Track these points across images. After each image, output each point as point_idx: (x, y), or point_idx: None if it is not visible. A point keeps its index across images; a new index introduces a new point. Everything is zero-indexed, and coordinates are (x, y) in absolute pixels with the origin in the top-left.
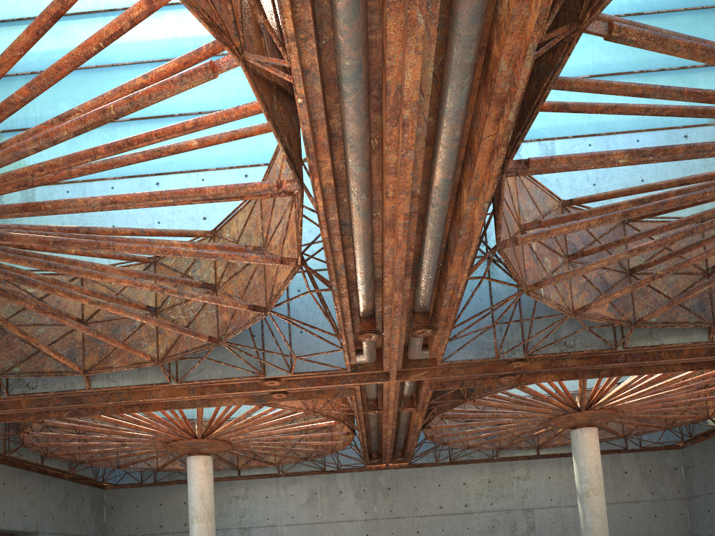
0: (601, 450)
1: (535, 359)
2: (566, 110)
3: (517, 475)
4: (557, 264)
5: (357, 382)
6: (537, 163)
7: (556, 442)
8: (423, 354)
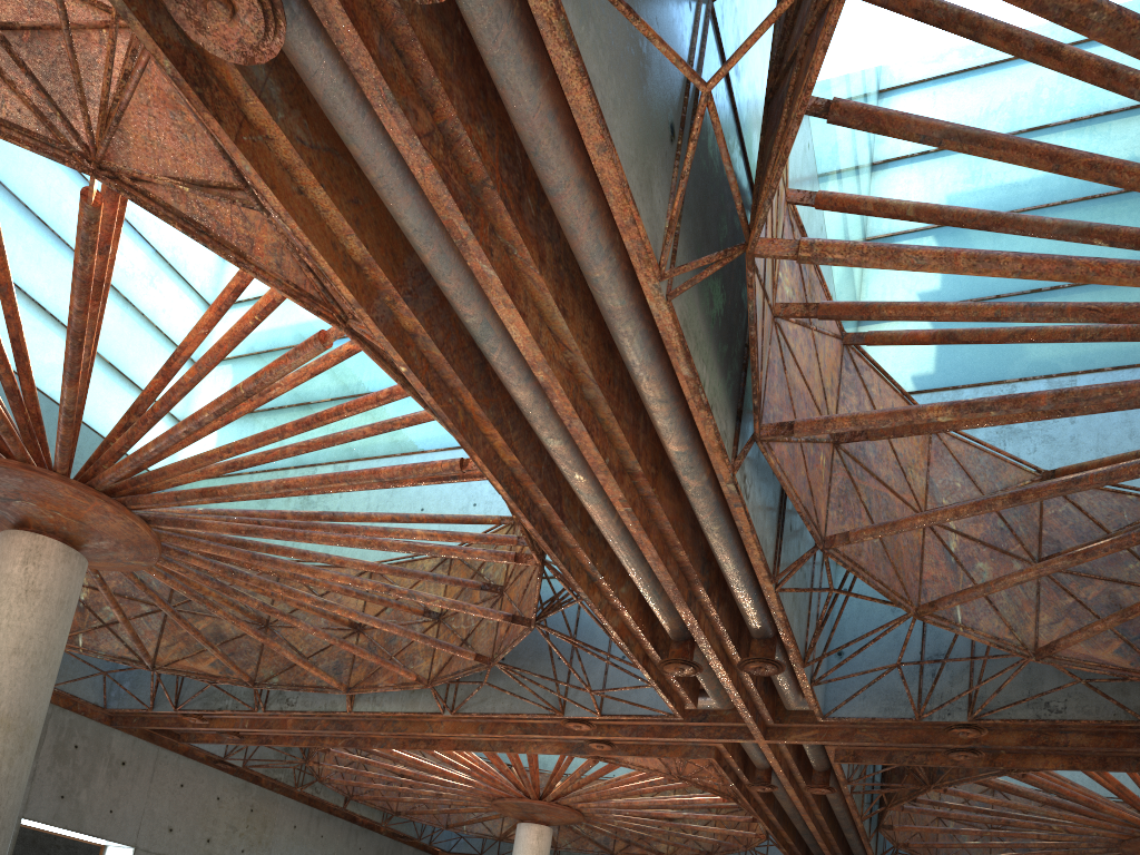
0: None
1: (1005, 727)
2: (953, 341)
3: None
4: (1009, 572)
5: (706, 738)
6: (804, 426)
7: None
8: (805, 704)
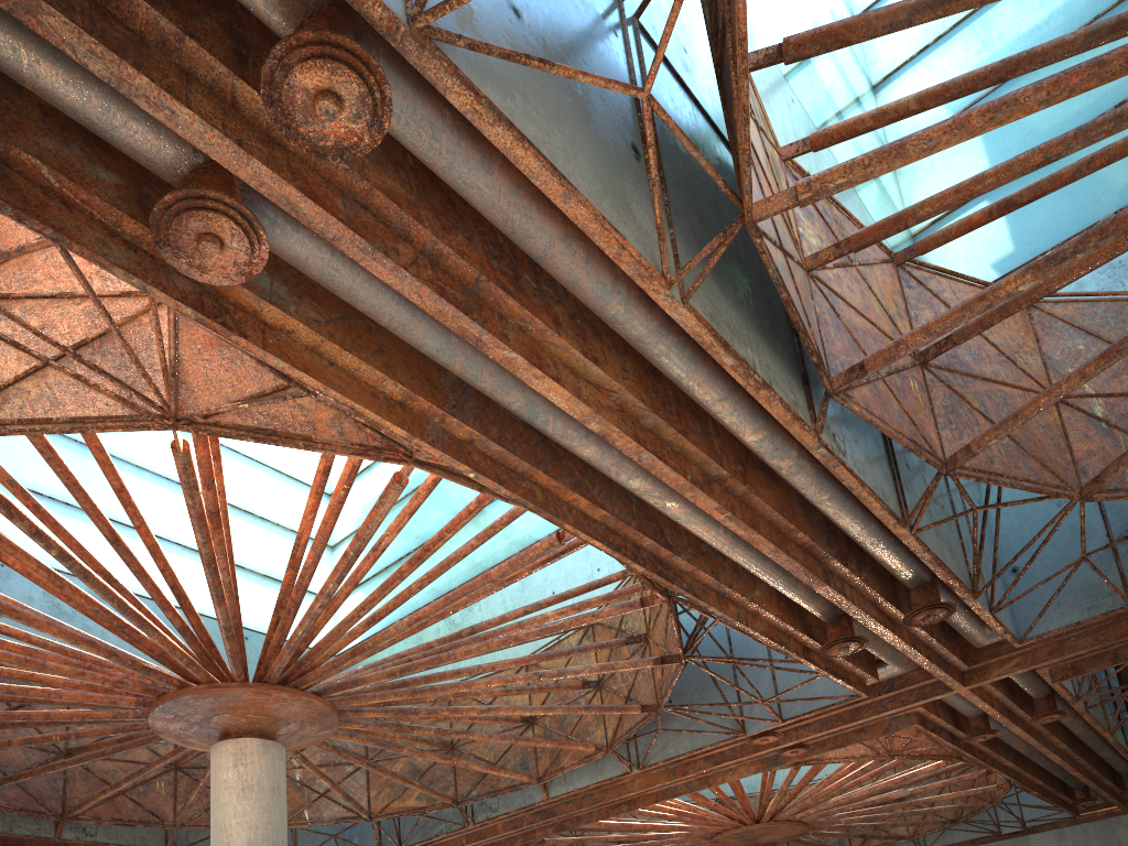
0: None
1: None
2: (1013, 207)
3: None
4: None
5: (900, 706)
6: (876, 360)
7: None
8: (995, 635)
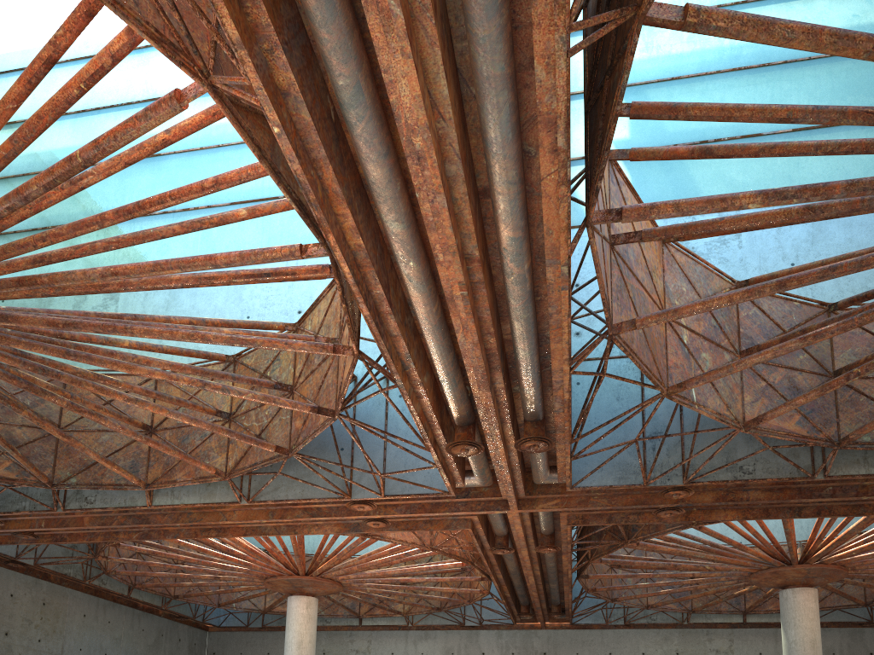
0: (834, 621)
1: (703, 488)
2: (710, 155)
3: (715, 648)
4: (722, 361)
5: (469, 511)
6: (632, 212)
7: (769, 607)
8: (551, 478)
